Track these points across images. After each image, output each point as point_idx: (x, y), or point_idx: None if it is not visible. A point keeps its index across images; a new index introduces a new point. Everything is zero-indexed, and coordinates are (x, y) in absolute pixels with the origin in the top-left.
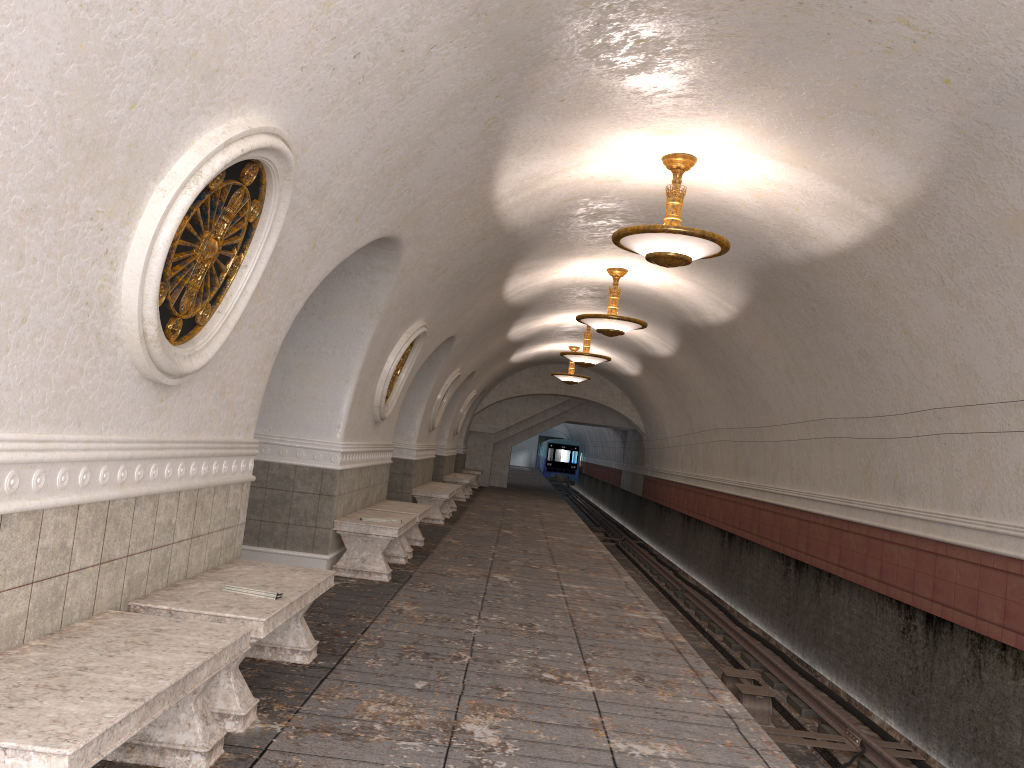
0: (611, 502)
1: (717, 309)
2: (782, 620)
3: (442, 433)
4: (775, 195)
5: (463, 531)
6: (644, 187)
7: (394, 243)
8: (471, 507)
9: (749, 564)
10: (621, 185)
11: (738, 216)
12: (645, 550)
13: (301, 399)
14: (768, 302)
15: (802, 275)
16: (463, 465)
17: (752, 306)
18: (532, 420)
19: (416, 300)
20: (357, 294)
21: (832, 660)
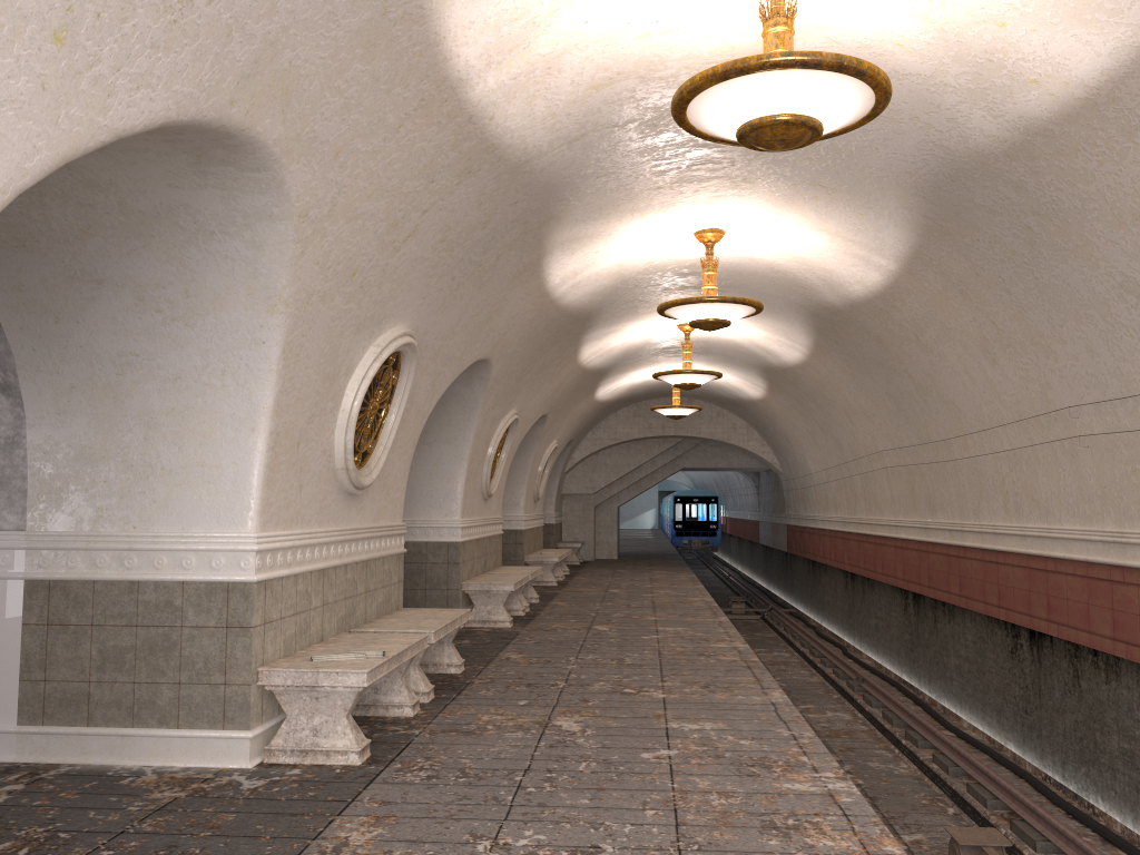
0: (751, 561)
1: (864, 272)
2: (1018, 720)
3: (516, 500)
4: (960, 3)
5: (536, 635)
6: (724, 42)
7: (253, 150)
8: (561, 593)
9: (951, 636)
10: (684, 41)
11: (891, 76)
12: (800, 621)
13: (181, 468)
14: (947, 238)
15: (1009, 169)
16: (559, 537)
17: (920, 252)
18: (639, 472)
19: (372, 286)
20: (237, 272)
21: (1121, 790)
